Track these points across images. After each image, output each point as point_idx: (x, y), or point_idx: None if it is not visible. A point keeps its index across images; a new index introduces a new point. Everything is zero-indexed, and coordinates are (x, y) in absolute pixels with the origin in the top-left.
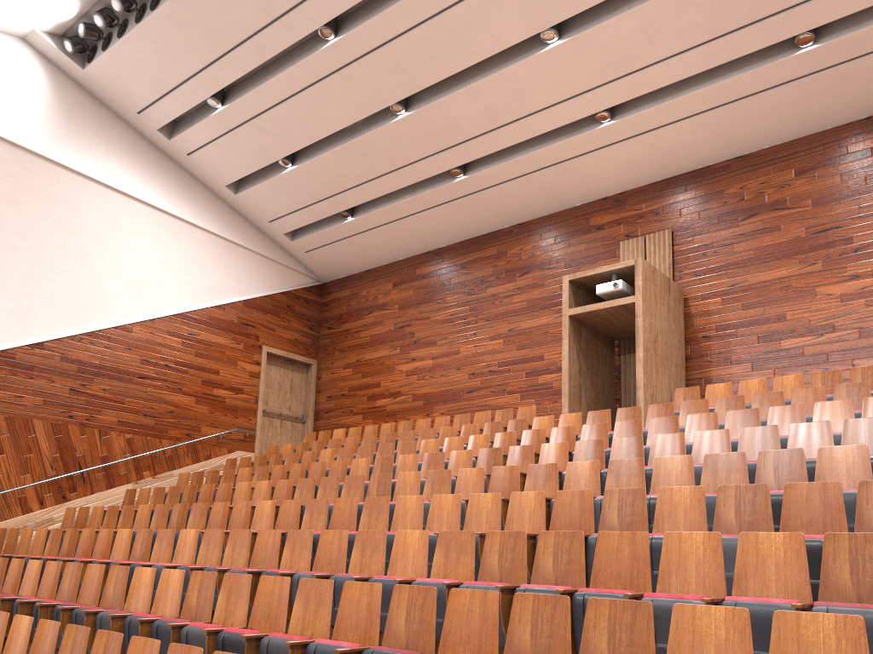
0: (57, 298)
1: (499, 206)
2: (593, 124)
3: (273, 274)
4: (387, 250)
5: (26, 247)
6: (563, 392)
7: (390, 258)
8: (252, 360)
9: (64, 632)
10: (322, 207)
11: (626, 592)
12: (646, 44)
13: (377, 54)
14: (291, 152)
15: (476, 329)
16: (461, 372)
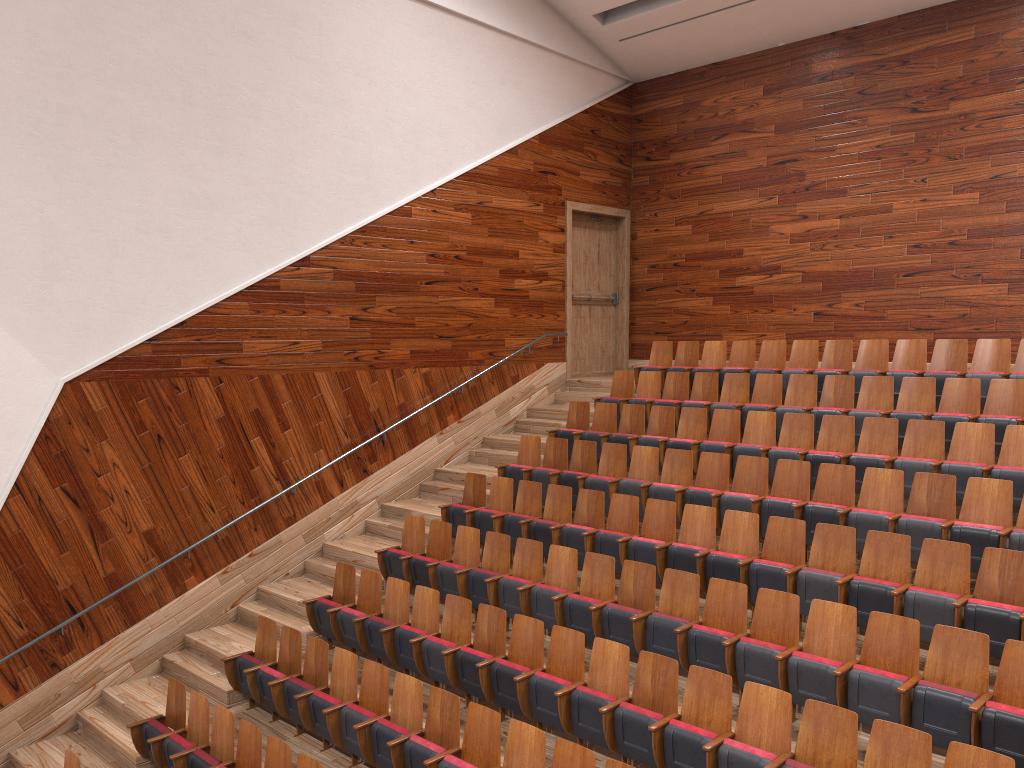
0: (318, 183)
1: None
2: None
3: (573, 83)
4: (761, 33)
5: (270, 109)
6: None
7: (760, 45)
8: (555, 227)
9: None
10: None
11: None
12: None
13: None
14: None
15: (926, 172)
16: (895, 242)
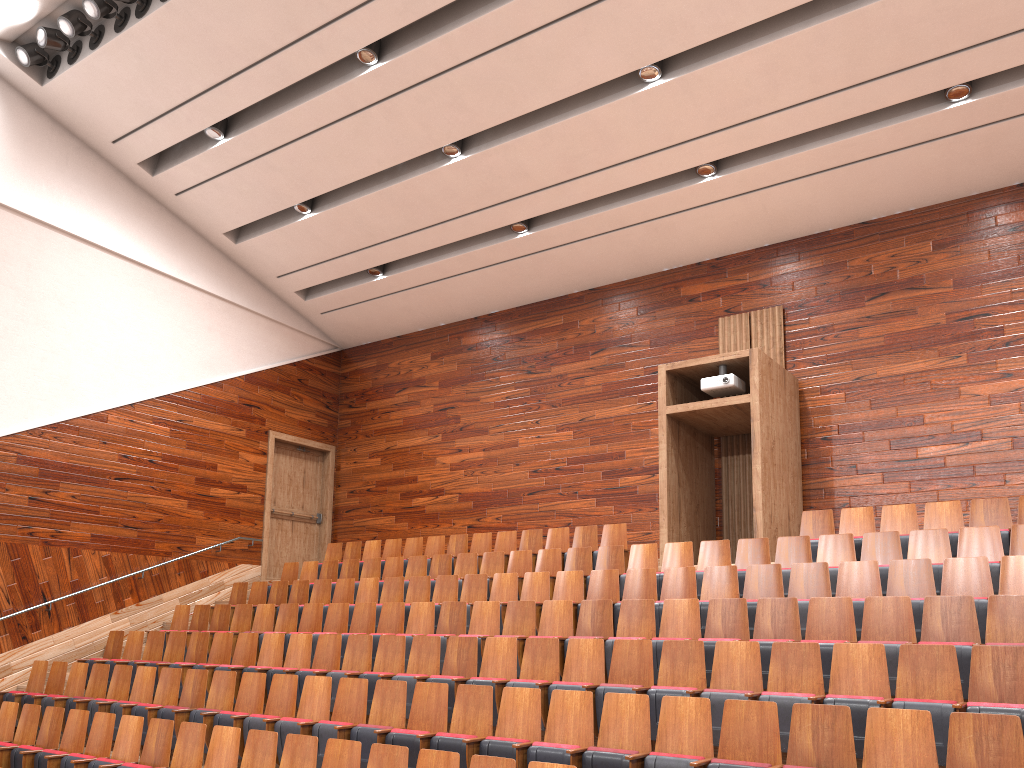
0: (11, 382)
1: (568, 268)
2: (693, 178)
3: (281, 341)
4: (425, 314)
5: None
6: (660, 508)
7: (427, 323)
8: (257, 450)
9: None
10: (347, 262)
11: None
12: (768, 89)
13: (431, 85)
14: (311, 197)
15: (538, 416)
16: (521, 468)
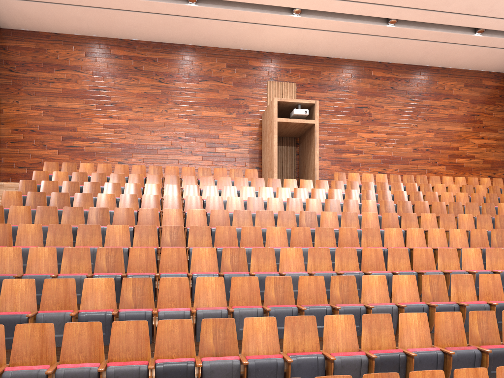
0: None
1: (198, 31)
2: (287, 12)
3: None
4: (88, 26)
5: None
6: (274, 164)
7: (85, 32)
8: None
9: (469, 316)
10: None
11: None
12: None
13: None
14: None
15: (167, 107)
16: (155, 134)
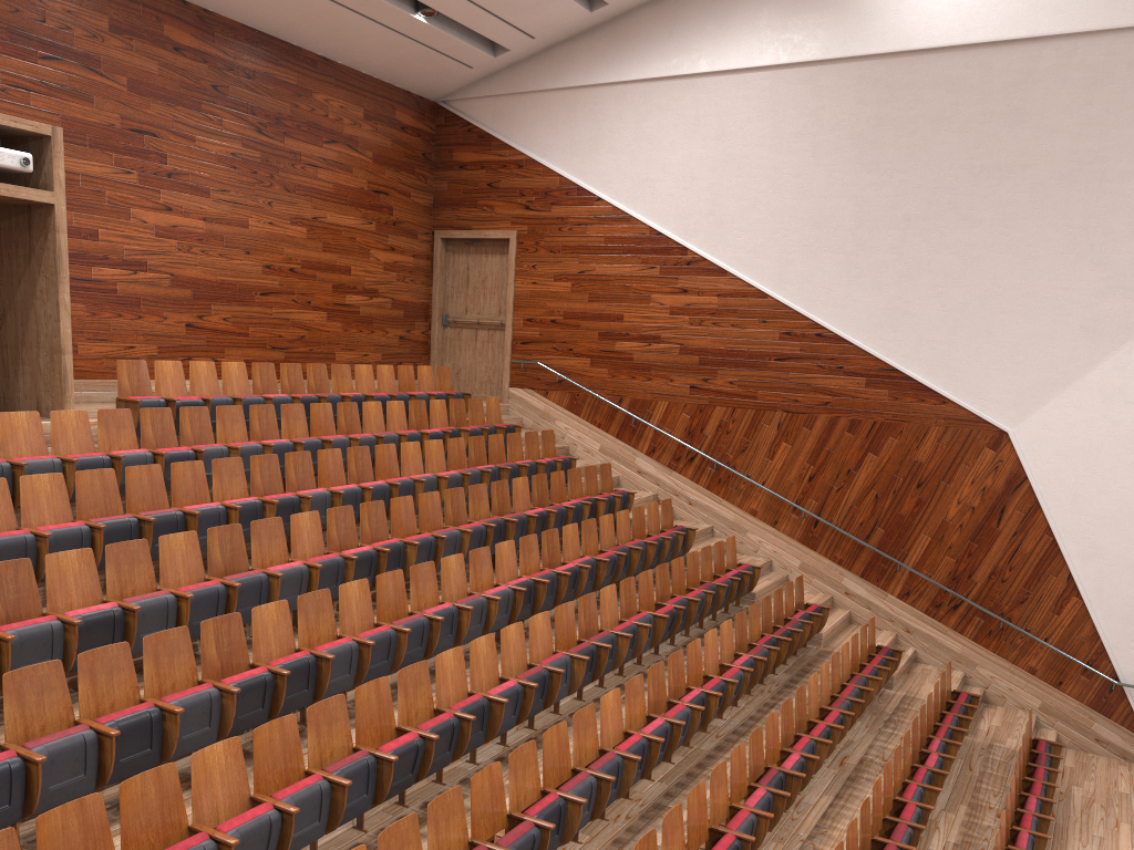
0: None
1: None
2: None
3: None
4: None
5: None
6: None
7: None
8: None
9: None
10: None
11: (719, 679)
12: None
13: None
14: None
15: None
16: None
